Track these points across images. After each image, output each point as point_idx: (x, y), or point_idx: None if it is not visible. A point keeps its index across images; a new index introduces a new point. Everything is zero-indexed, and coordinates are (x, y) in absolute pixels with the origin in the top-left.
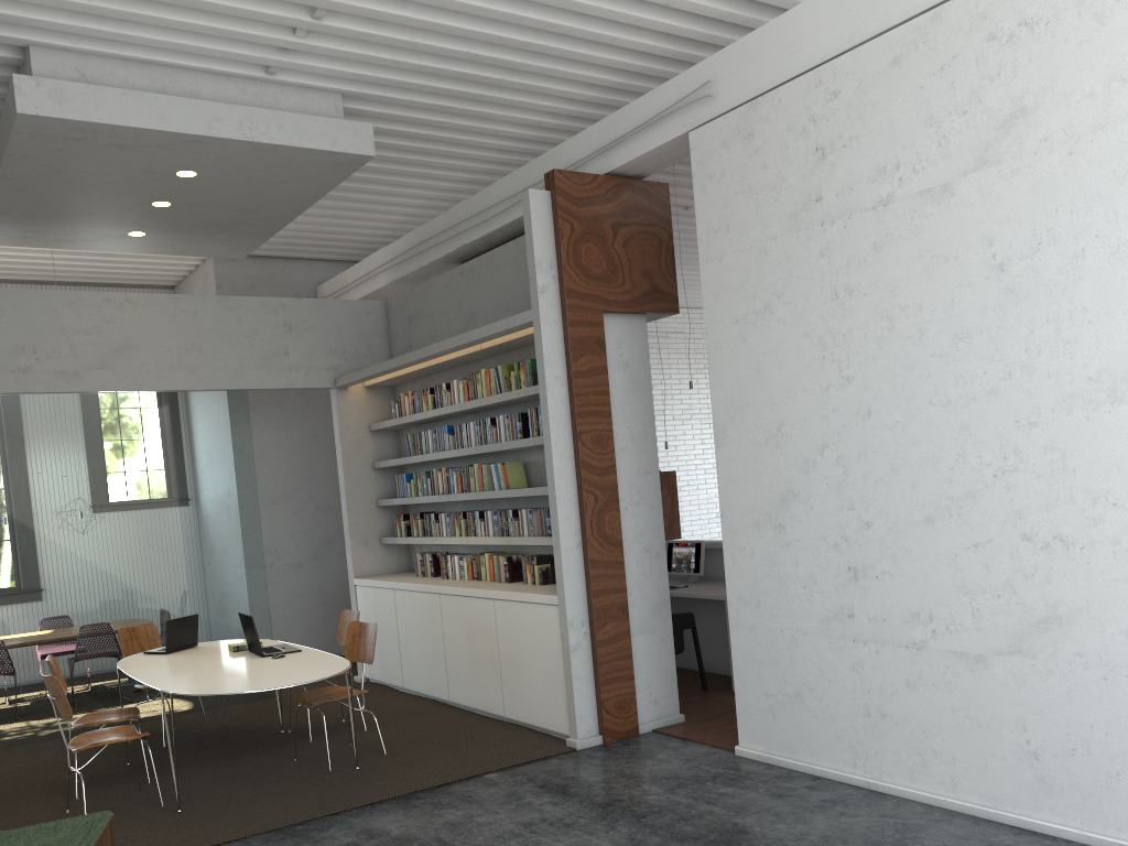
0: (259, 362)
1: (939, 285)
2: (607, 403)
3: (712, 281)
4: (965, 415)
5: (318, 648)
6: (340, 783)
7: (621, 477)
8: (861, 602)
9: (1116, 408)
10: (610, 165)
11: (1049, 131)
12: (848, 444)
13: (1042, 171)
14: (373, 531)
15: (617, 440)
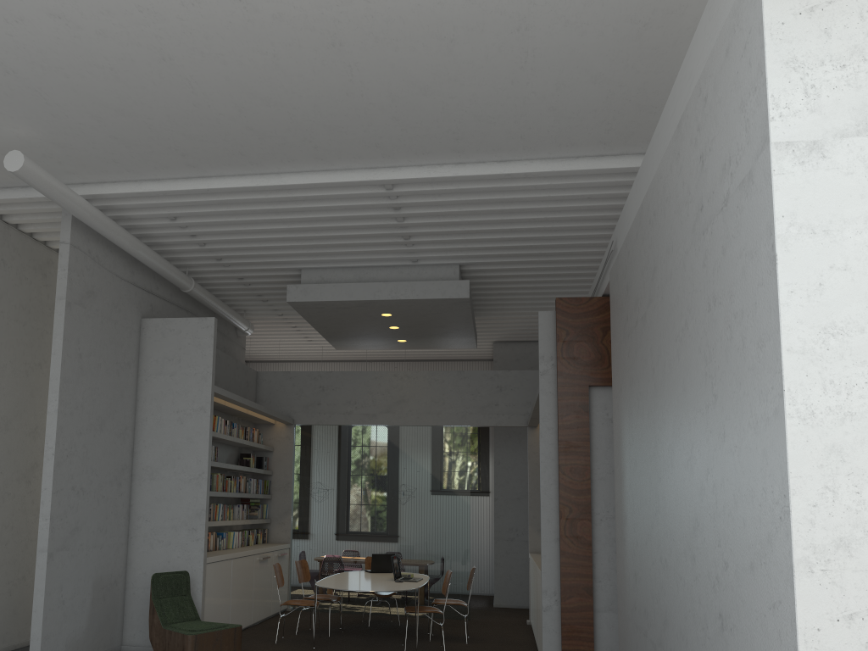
0: (478, 410)
1: (645, 380)
2: (586, 446)
3: (613, 368)
4: (650, 469)
5: None
6: None
7: (599, 498)
8: (637, 598)
9: (672, 471)
10: (602, 290)
11: (658, 282)
12: (633, 484)
13: (658, 308)
14: None
15: (597, 472)
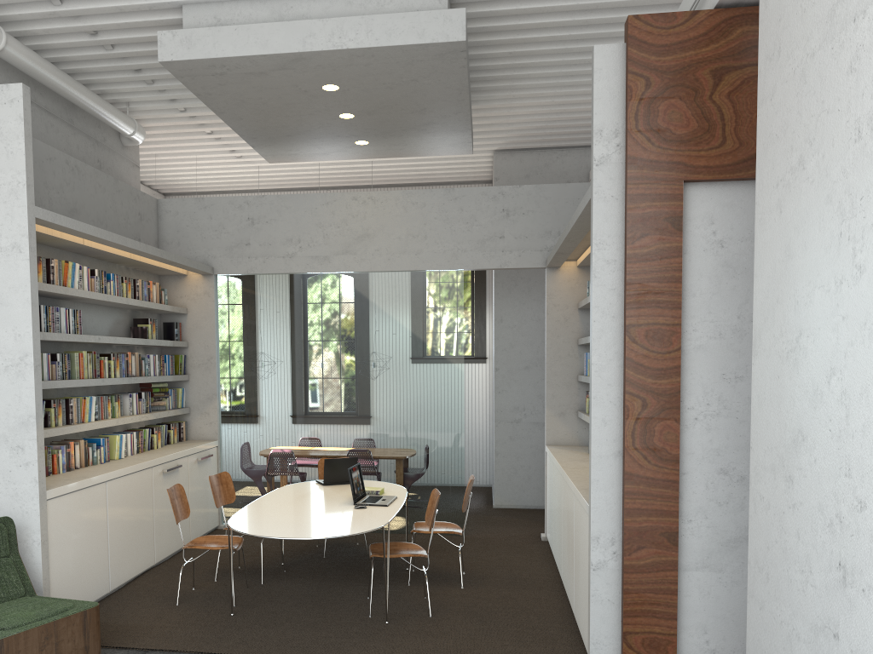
0: (475, 246)
1: None
2: (676, 292)
3: (763, 130)
4: None
5: None
6: (353, 632)
7: (694, 381)
8: (846, 621)
9: None
10: None
11: None
12: (853, 373)
13: None
14: (571, 404)
15: (693, 336)
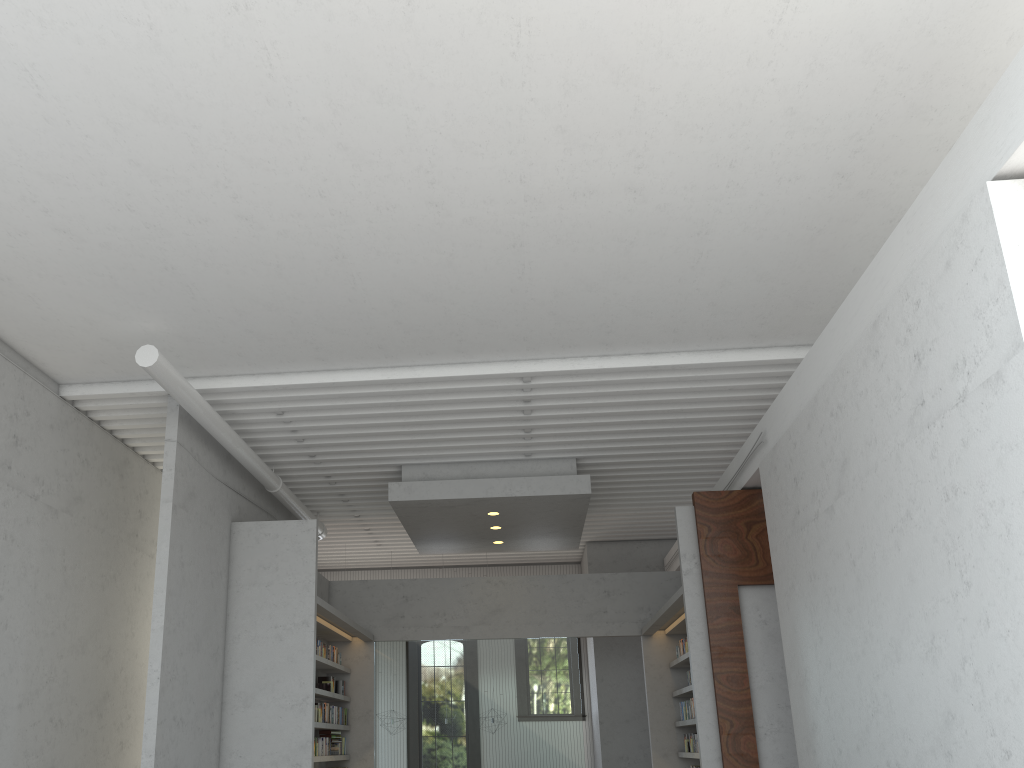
0: (585, 618)
1: (838, 573)
2: (742, 652)
3: (774, 565)
4: (858, 668)
5: None
6: None
7: (761, 709)
8: None
9: (899, 665)
10: (742, 483)
11: (854, 474)
12: (827, 687)
13: (856, 499)
14: (672, 746)
15: (756, 679)
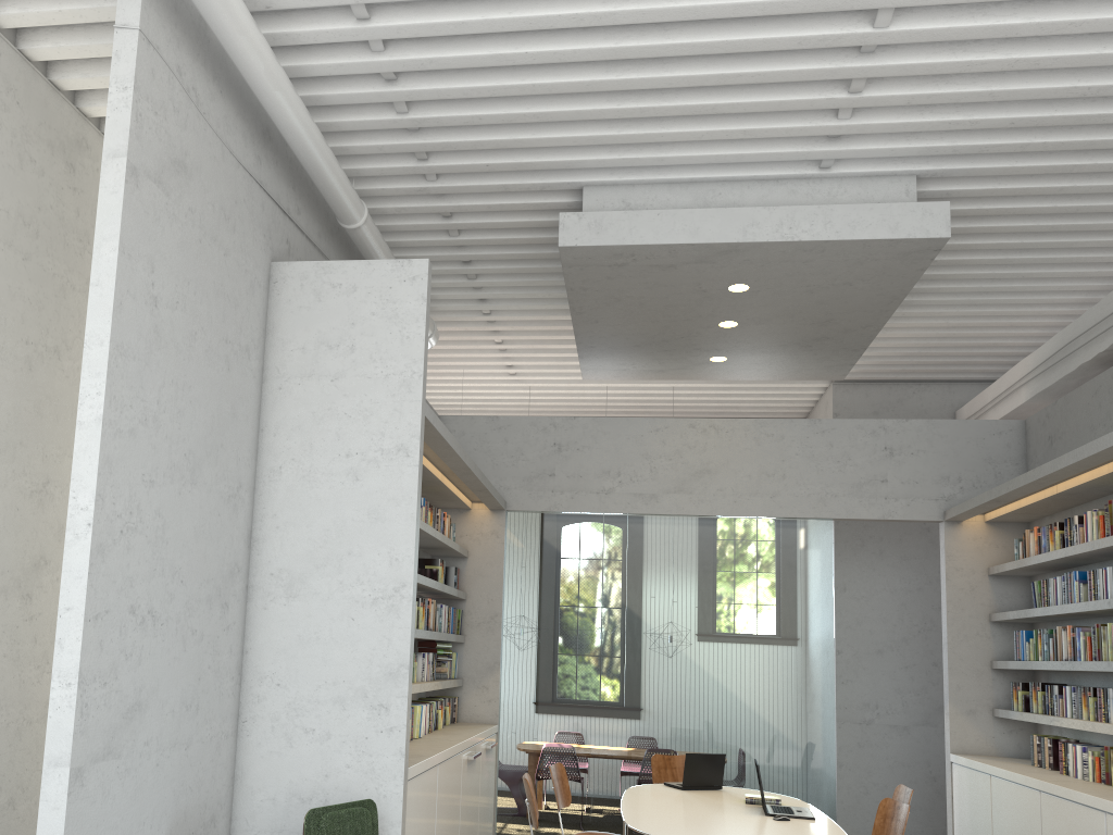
0: (849, 490)
1: None
2: None
3: None
4: None
5: (921, 833)
6: None
7: None
8: None
9: None
10: None
11: None
12: None
13: None
14: (983, 699)
15: None
